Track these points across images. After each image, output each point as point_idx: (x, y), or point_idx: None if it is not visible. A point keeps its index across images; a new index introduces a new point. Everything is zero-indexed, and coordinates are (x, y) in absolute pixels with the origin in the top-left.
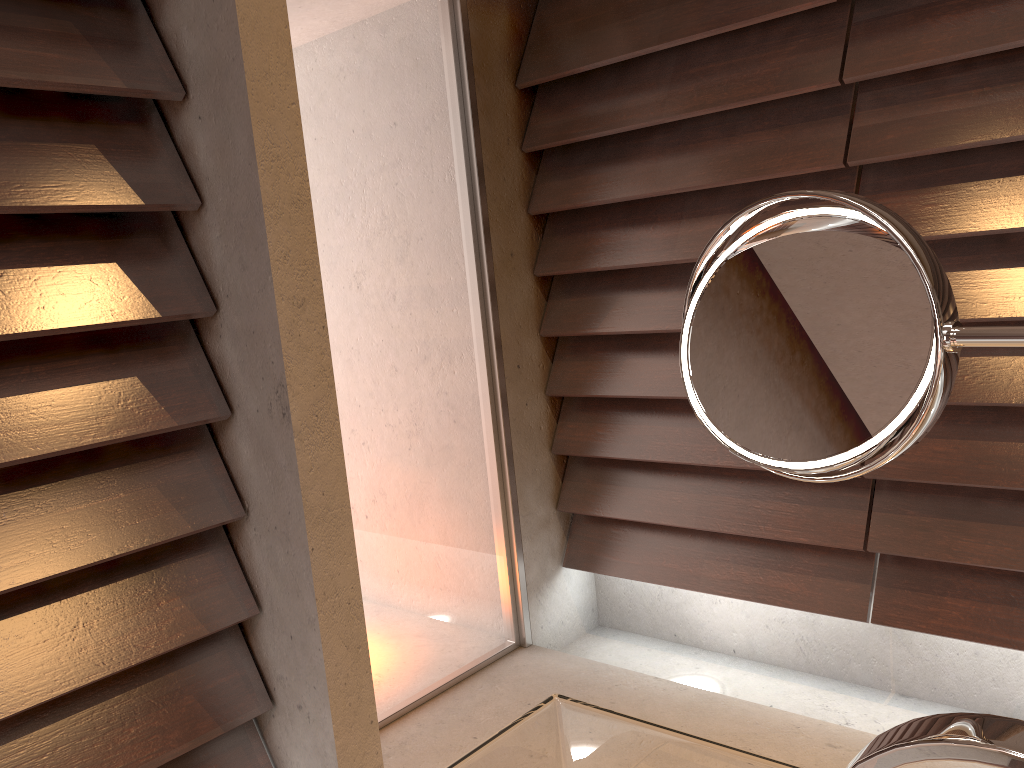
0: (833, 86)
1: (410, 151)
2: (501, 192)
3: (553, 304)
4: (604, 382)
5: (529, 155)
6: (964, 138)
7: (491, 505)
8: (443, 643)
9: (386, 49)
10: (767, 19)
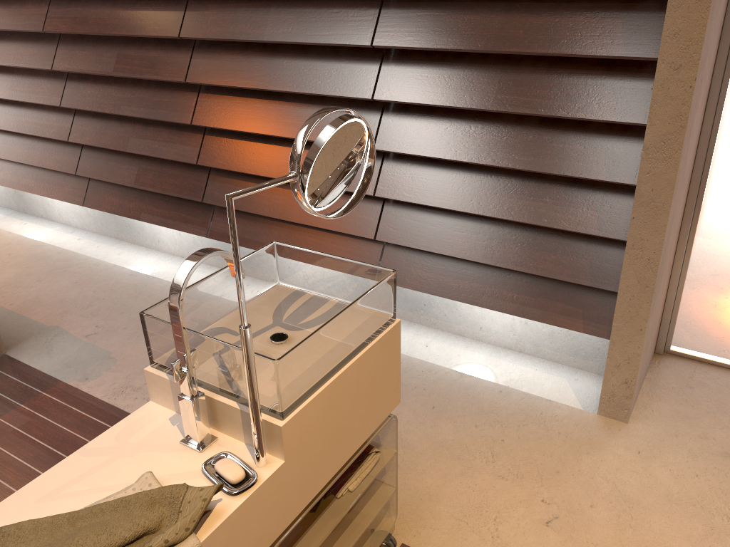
0: None
1: None
2: None
3: None
4: None
5: None
6: None
7: None
8: None
9: None
10: None
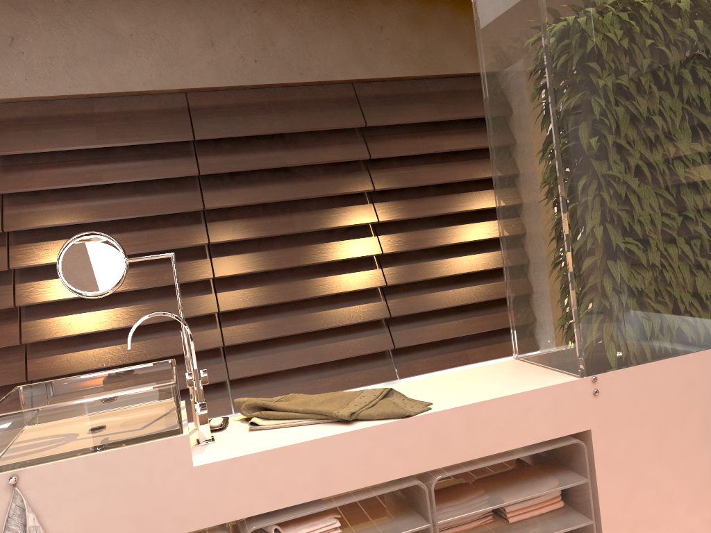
0: None
1: None
2: None
3: None
4: None
5: None
6: (59, 221)
7: None
8: None
9: None
10: None
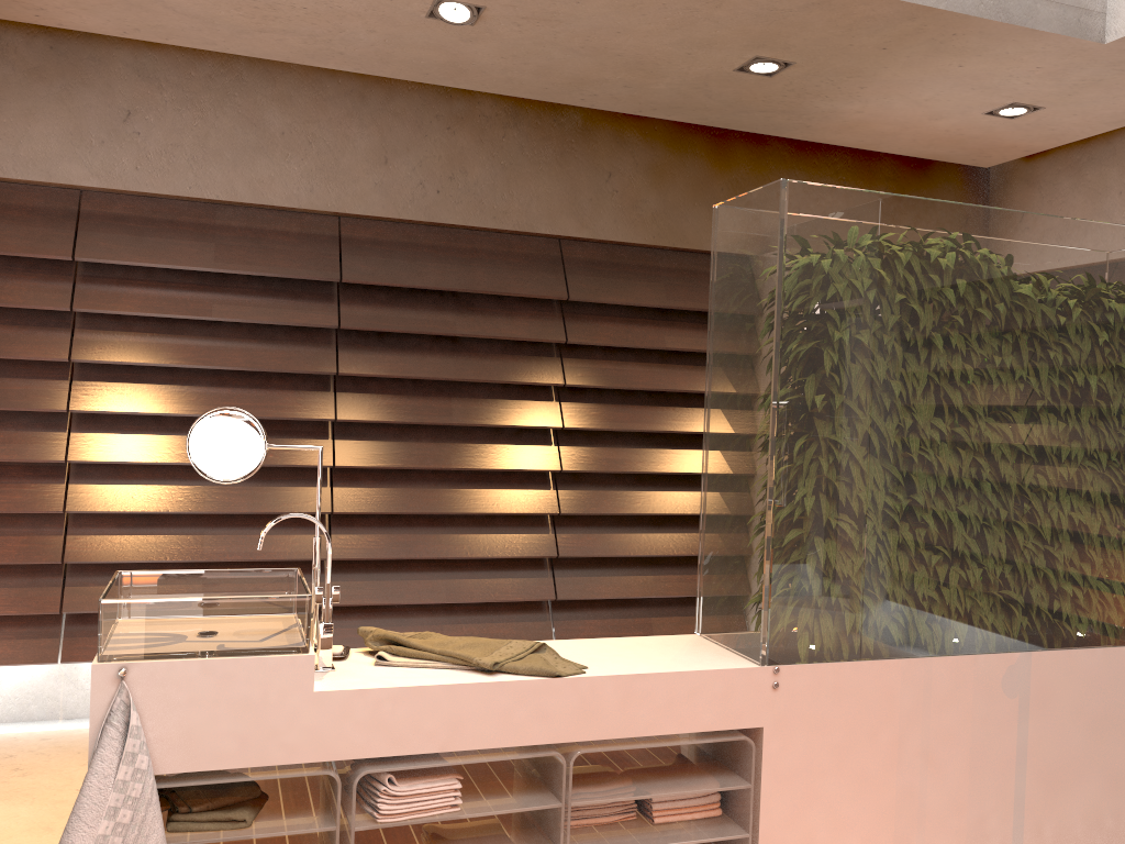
0: (65, 310)
1: None
2: None
3: None
4: None
5: None
6: (145, 359)
7: None
8: None
9: None
10: (21, 255)
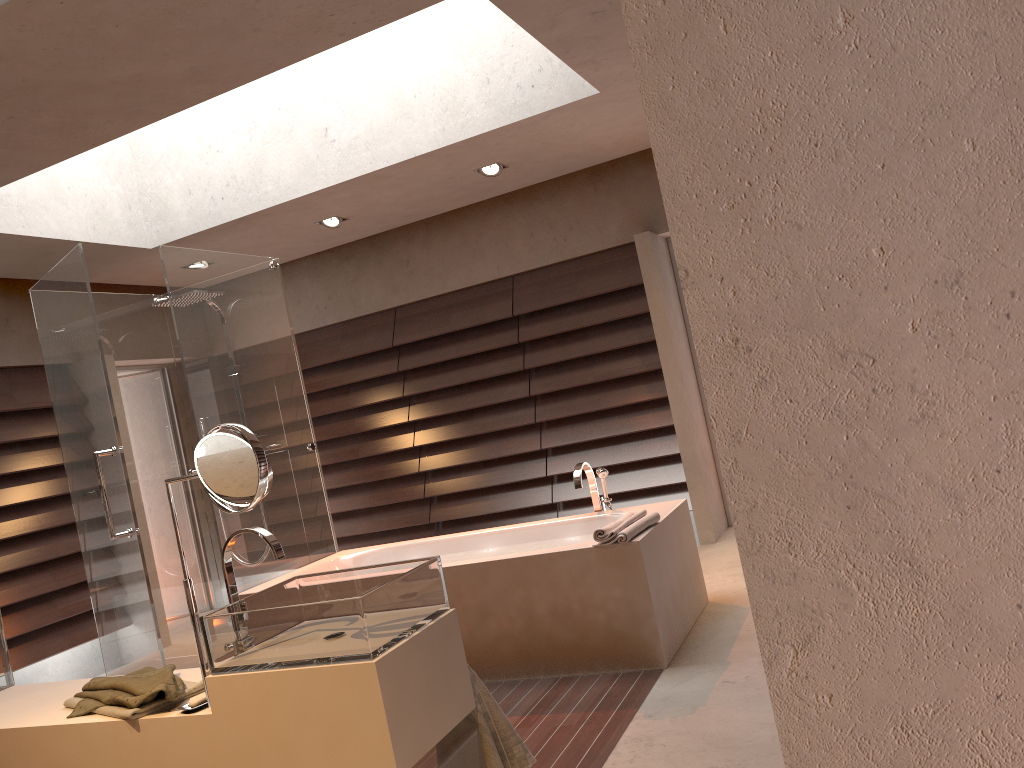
0: None
1: None
2: None
3: None
4: None
5: None
6: None
7: None
8: None
9: None
10: None
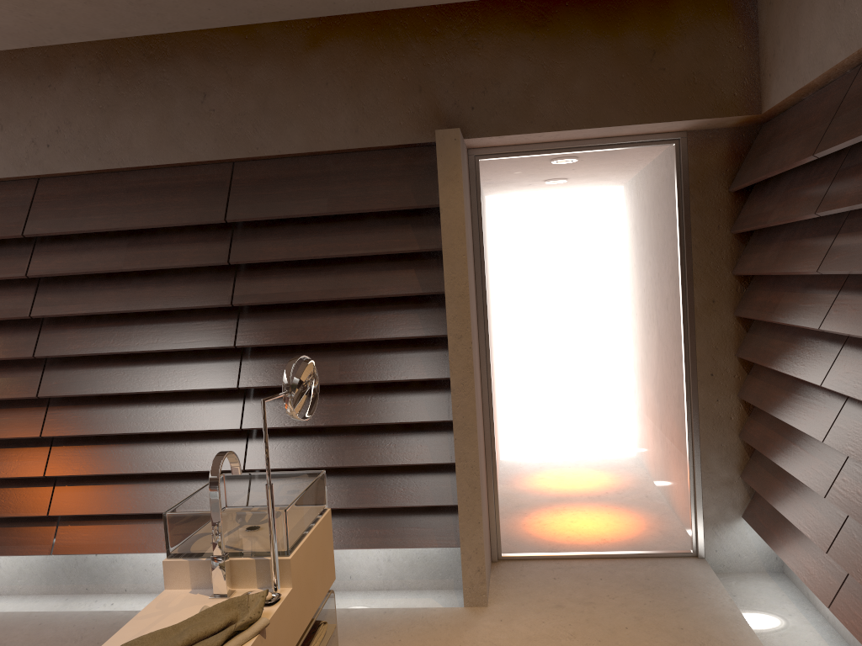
0: (816, 216)
1: (633, 241)
2: (707, 261)
3: (747, 336)
4: (755, 395)
5: (740, 234)
6: (853, 266)
7: (679, 459)
8: (627, 530)
9: (620, 185)
10: (797, 165)
